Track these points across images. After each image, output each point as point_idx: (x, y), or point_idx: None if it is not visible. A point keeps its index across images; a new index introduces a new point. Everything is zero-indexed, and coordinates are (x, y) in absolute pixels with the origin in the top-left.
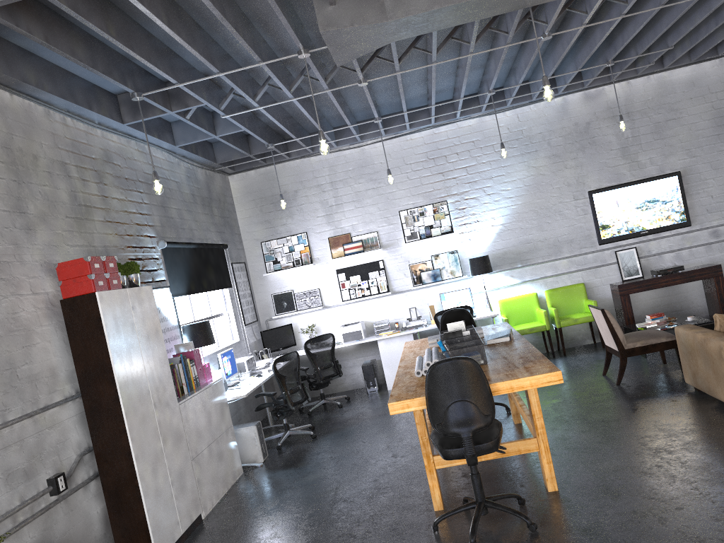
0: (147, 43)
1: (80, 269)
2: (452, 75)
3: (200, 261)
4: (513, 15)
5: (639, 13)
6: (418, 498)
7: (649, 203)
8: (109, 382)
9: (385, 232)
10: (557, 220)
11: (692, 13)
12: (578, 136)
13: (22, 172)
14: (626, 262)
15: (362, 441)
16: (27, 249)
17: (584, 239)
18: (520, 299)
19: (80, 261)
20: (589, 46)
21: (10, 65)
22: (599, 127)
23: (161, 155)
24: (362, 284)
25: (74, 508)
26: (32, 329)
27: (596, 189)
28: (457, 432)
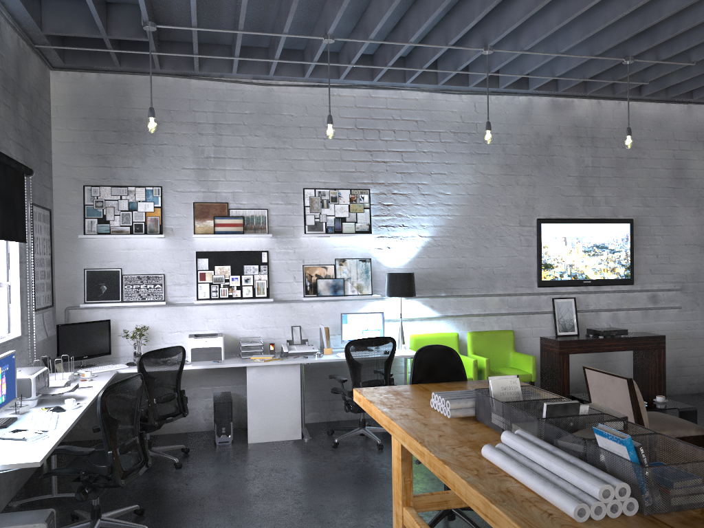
0: None
1: None
2: (445, 8)
3: None
4: None
5: None
6: None
7: (597, 248)
8: None
9: (279, 214)
10: (496, 247)
11: None
12: (537, 149)
13: None
14: (562, 314)
15: None
16: None
17: (522, 276)
18: (437, 338)
19: None
20: (639, 20)
21: None
22: (560, 145)
23: None
24: (231, 280)
25: None
26: None
27: (545, 218)
28: None
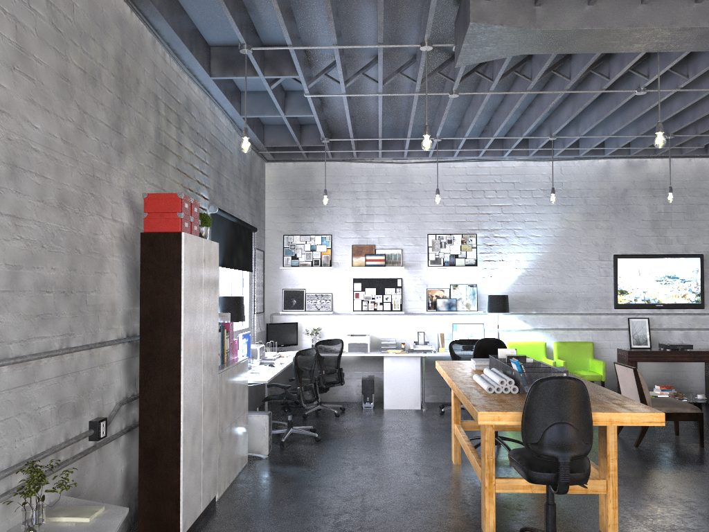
0: None
1: (171, 204)
2: (519, 112)
3: (235, 237)
4: (626, 60)
5: None
6: (461, 520)
7: (669, 278)
8: (174, 330)
9: (410, 252)
10: (579, 276)
11: None
12: (614, 200)
13: (125, 92)
14: (636, 330)
15: (374, 453)
16: (115, 172)
17: (601, 300)
18: (528, 345)
19: (172, 197)
20: (661, 113)
21: None
22: (635, 196)
23: (224, 121)
24: (376, 298)
25: (104, 459)
26: (106, 257)
27: (621, 254)
28: (555, 455)
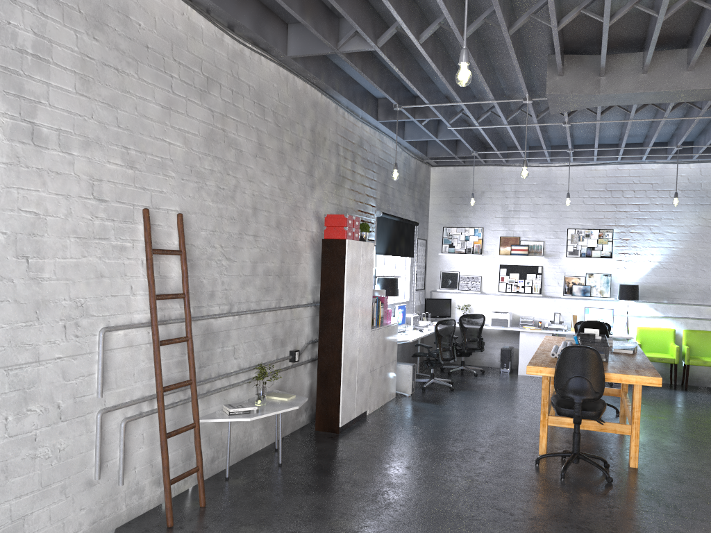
0: (419, 76)
1: (340, 221)
2: (646, 125)
3: (398, 231)
4: None
5: None
6: (528, 444)
7: None
8: (339, 300)
9: (550, 244)
10: None
11: None
12: None
13: (316, 148)
14: None
15: (490, 402)
16: (309, 200)
17: None
18: (657, 331)
19: (341, 217)
20: None
21: (329, 77)
22: None
23: (391, 145)
24: (518, 282)
25: (297, 375)
26: (301, 253)
27: None
28: (571, 397)
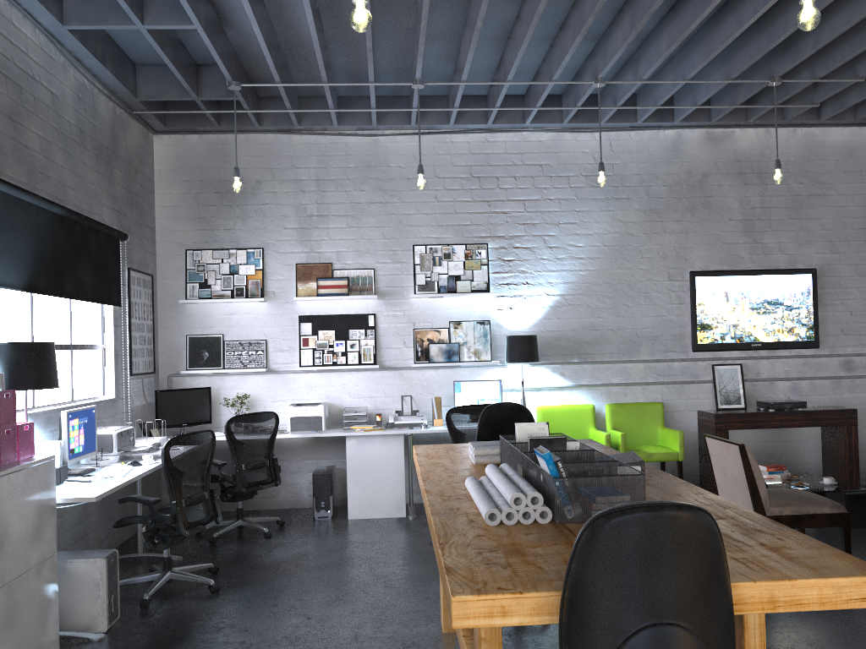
0: None
1: None
2: (546, 41)
3: (68, 242)
4: None
5: None
6: None
7: (769, 305)
8: None
9: (387, 273)
10: (640, 305)
11: None
12: (689, 190)
13: None
14: (725, 383)
15: (305, 615)
16: None
17: (673, 339)
18: (569, 410)
19: None
20: (768, 36)
21: None
22: (719, 184)
23: (32, 33)
24: (336, 345)
25: None
26: None
27: (701, 270)
28: None
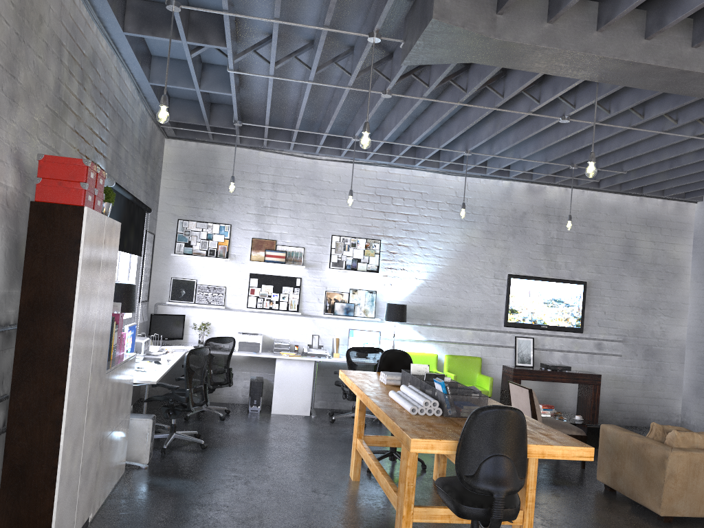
0: None
1: (74, 172)
2: (439, 123)
3: (128, 216)
4: (560, 86)
5: (644, 130)
6: None
7: (555, 301)
8: (63, 323)
9: (312, 252)
10: (474, 292)
11: (661, 149)
12: (513, 221)
13: (26, 28)
14: (522, 349)
15: (266, 465)
16: (4, 123)
17: (492, 317)
18: (421, 356)
19: (76, 163)
20: (572, 144)
21: None
22: (532, 220)
23: (130, 85)
24: (272, 296)
25: None
26: None
27: (515, 274)
28: (491, 490)
